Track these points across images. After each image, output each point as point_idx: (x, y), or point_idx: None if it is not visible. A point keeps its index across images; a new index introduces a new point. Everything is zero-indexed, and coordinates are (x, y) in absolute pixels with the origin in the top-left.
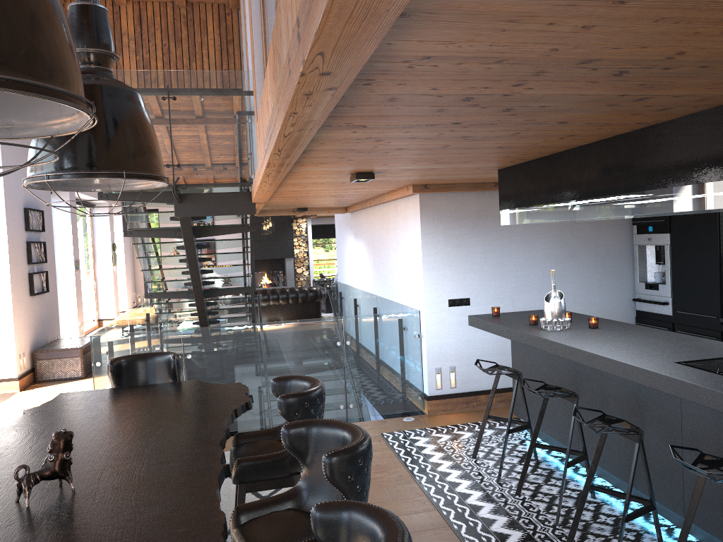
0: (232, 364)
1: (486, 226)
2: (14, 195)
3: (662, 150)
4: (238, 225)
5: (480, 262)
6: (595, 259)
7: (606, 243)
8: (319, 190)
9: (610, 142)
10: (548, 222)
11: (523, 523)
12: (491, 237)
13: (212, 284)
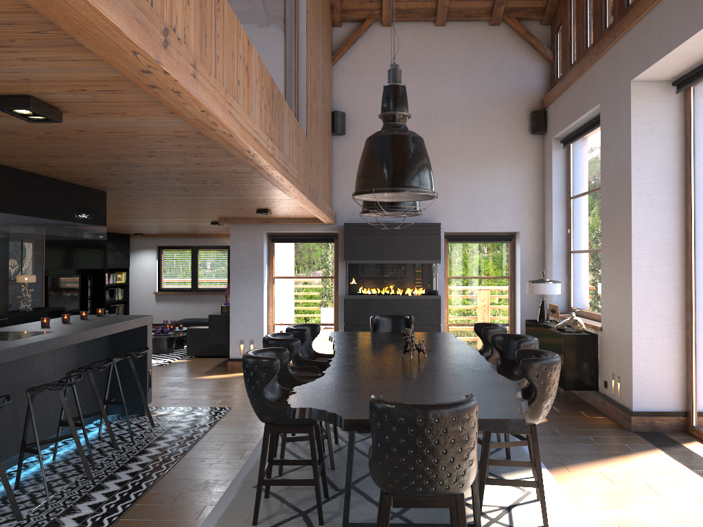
0: None
1: None
2: None
3: (39, 192)
4: None
5: None
6: None
7: None
8: None
9: (3, 169)
10: None
11: (41, 525)
12: None
13: None
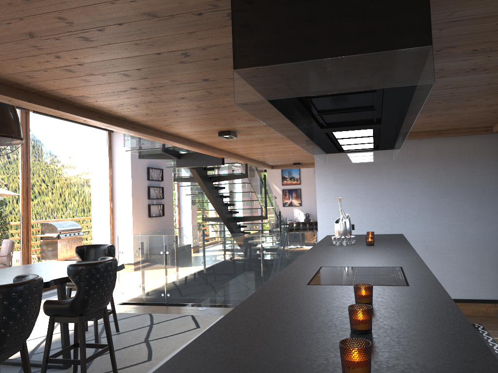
0: (191, 260)
1: (367, 169)
2: (139, 159)
3: None
4: (234, 174)
5: (362, 197)
6: (470, 196)
7: (481, 182)
8: (252, 147)
9: None
10: (368, 162)
11: None
12: (372, 178)
13: (237, 213)
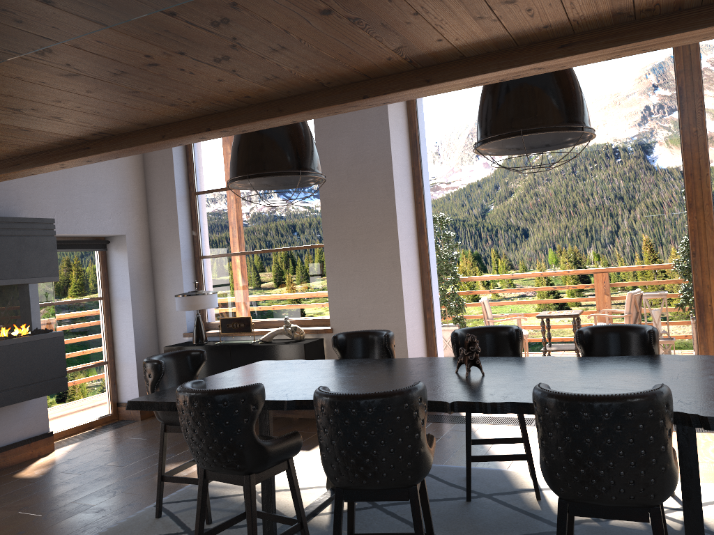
0: None
1: None
2: None
3: None
4: None
5: None
6: None
7: None
8: None
9: None
10: None
11: None
12: None
13: None
